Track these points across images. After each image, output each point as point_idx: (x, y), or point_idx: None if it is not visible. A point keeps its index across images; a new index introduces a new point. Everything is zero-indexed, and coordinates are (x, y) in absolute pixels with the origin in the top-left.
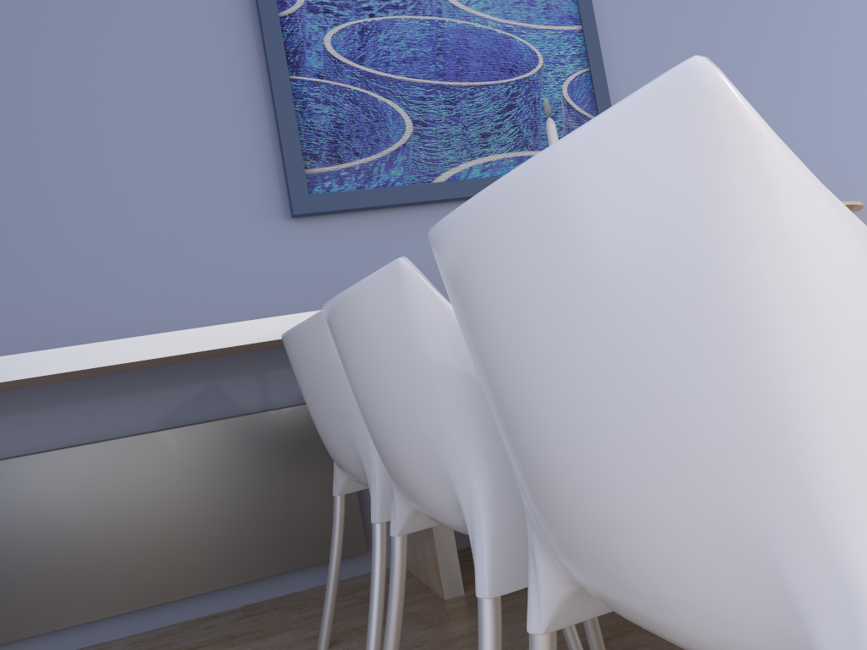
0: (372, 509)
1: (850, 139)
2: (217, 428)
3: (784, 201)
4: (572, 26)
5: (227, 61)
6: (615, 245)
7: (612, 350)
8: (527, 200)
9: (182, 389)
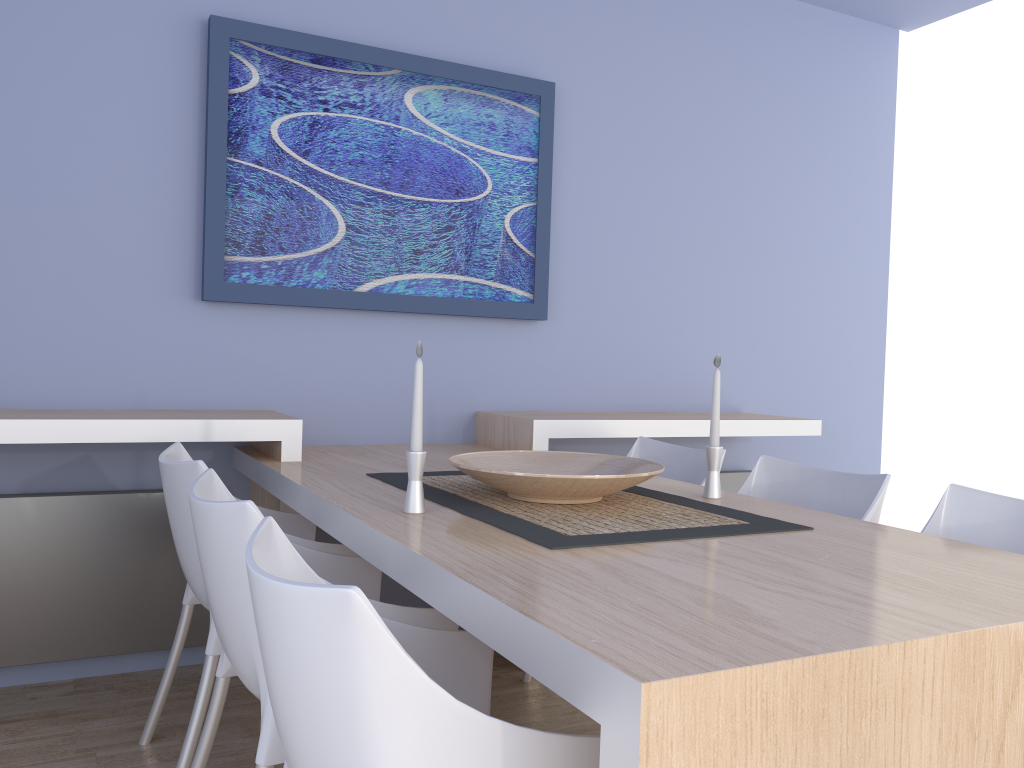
0: (209, 642)
1: (775, 313)
2: (81, 503)
3: (383, 663)
4: (529, 158)
5: (164, 126)
6: (312, 650)
7: (306, 697)
8: (279, 601)
9: (51, 455)
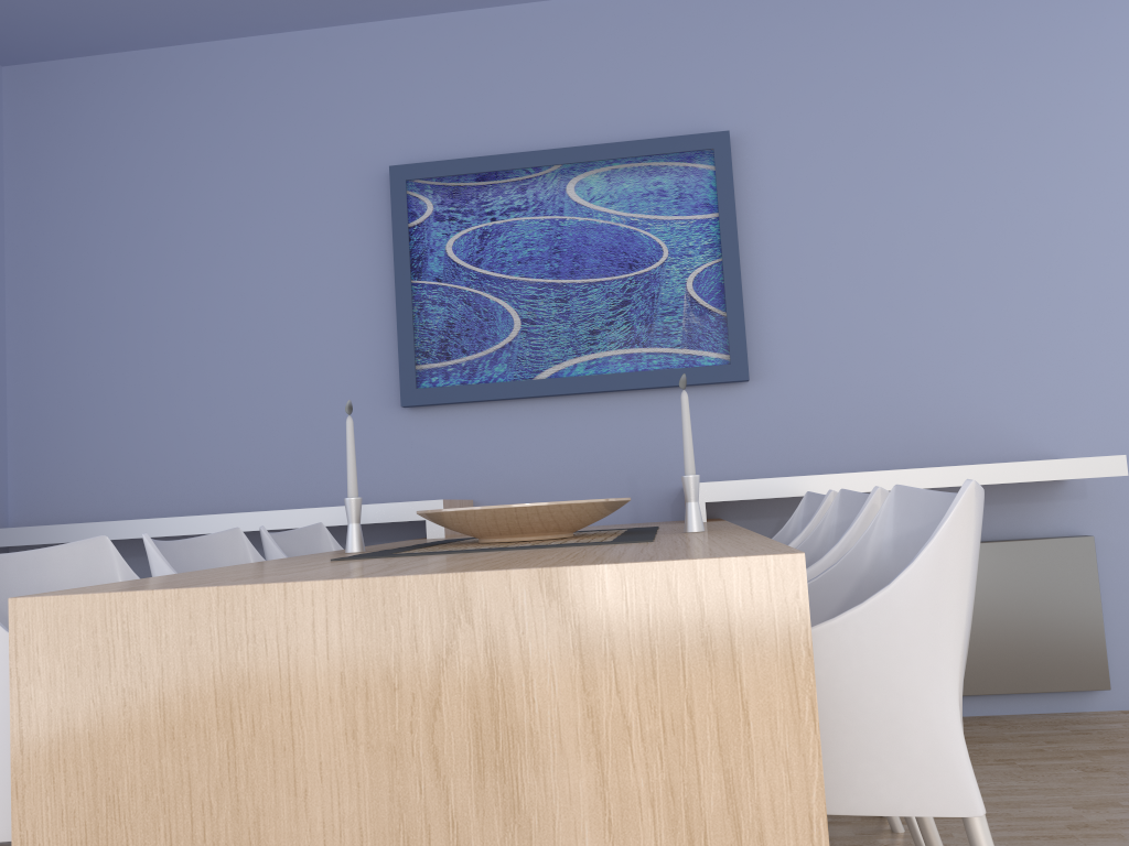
0: None
1: (1102, 327)
2: None
3: None
4: (707, 215)
5: (367, 266)
6: None
7: None
8: None
9: None
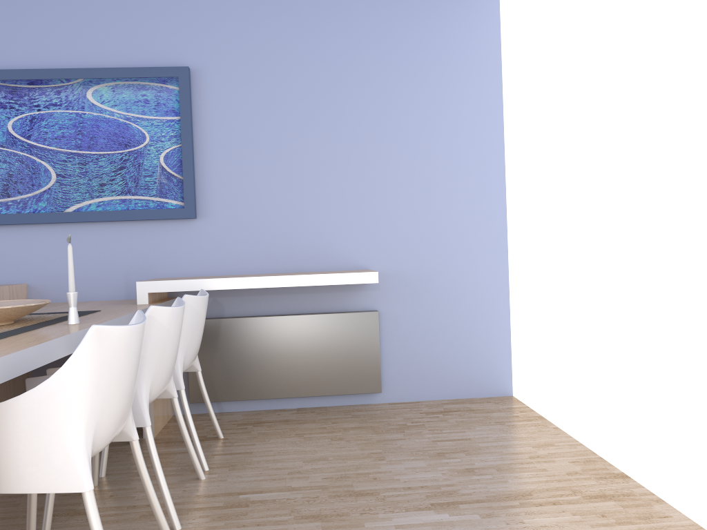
0: None
1: (394, 196)
2: None
3: None
4: (173, 117)
5: None
6: None
7: None
8: None
9: None
